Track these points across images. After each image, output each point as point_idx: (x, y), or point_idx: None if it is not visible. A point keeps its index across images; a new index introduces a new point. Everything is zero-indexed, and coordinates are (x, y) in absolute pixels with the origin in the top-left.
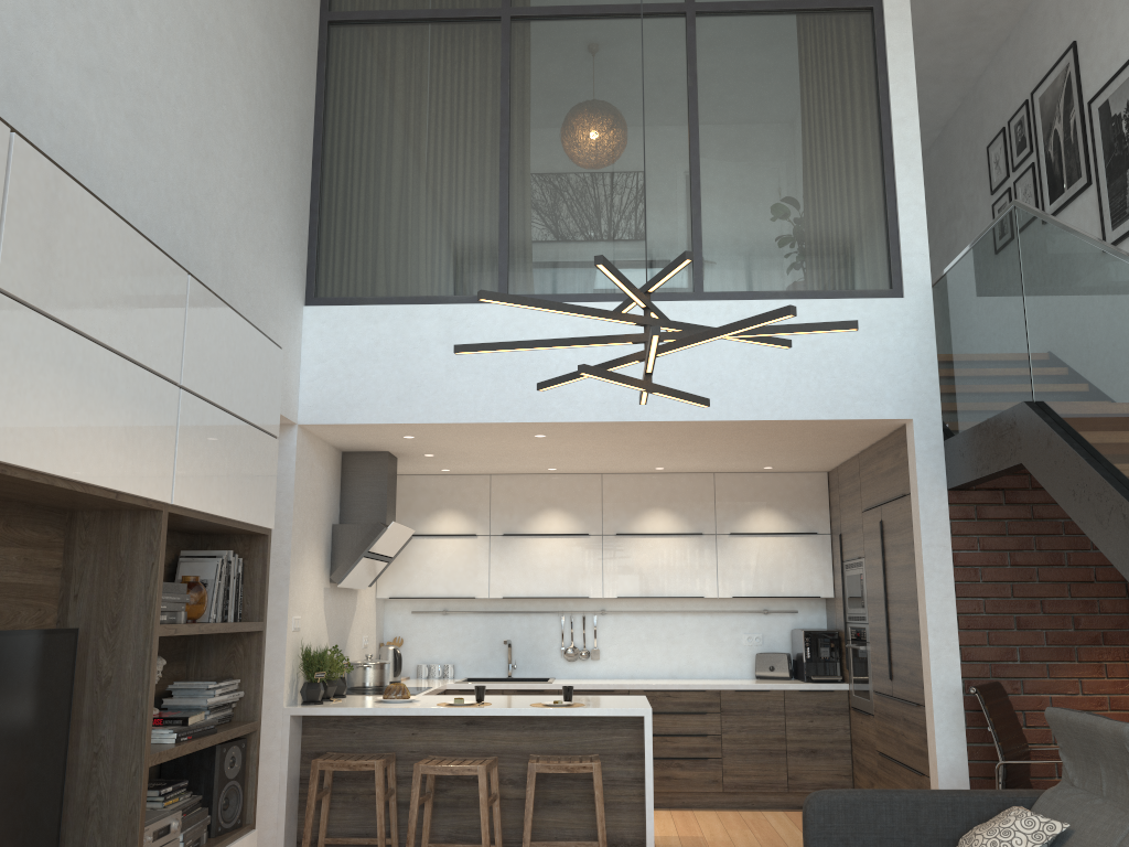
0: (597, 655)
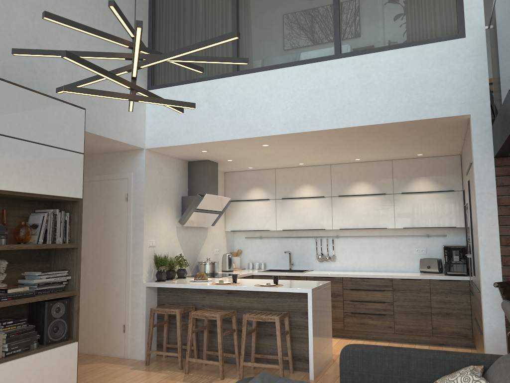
0: (334, 259)
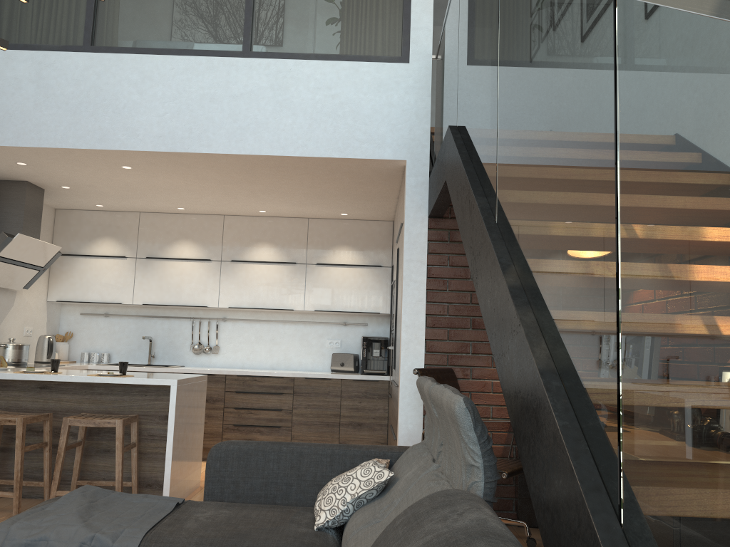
0: (216, 351)
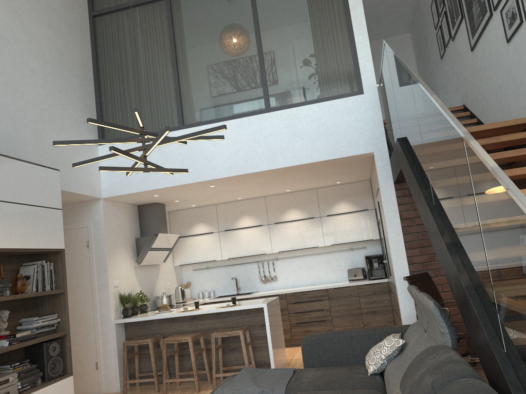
0: (275, 279)
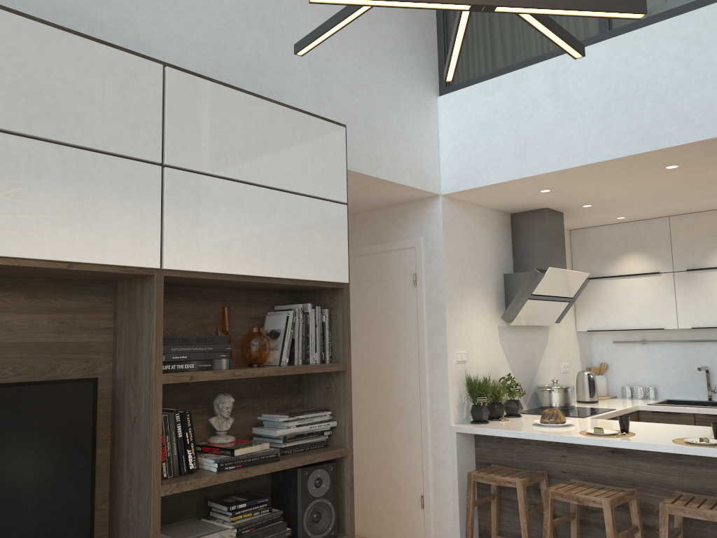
0: None
